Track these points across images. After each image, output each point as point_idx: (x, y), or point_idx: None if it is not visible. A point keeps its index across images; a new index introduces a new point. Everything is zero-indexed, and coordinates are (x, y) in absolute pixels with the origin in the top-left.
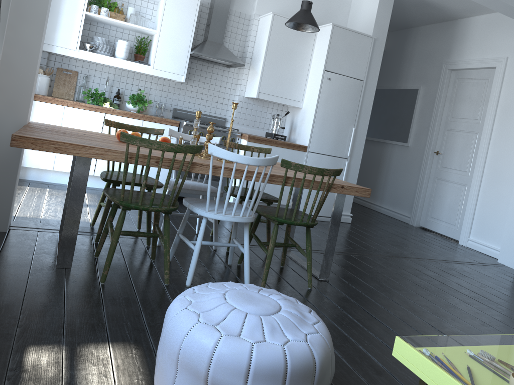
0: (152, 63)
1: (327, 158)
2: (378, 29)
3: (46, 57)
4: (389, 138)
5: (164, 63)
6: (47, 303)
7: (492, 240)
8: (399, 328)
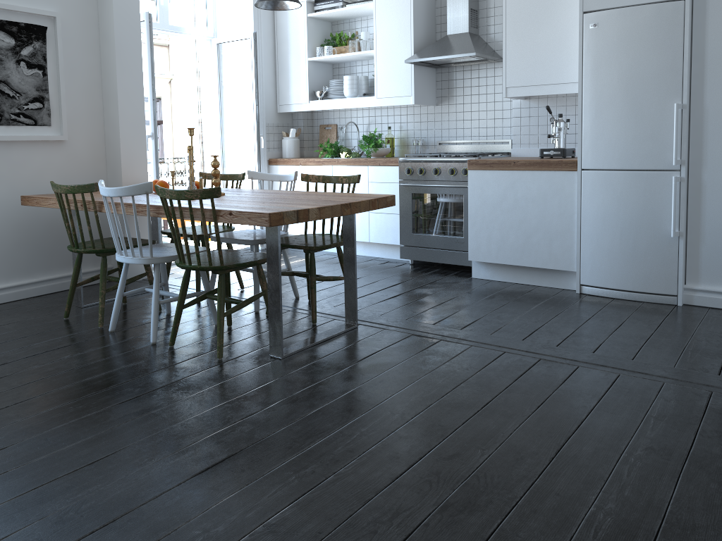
0: (375, 92)
1: (623, 175)
2: None
3: (302, 117)
4: None
5: (387, 87)
6: (1, 322)
7: None
8: (164, 415)
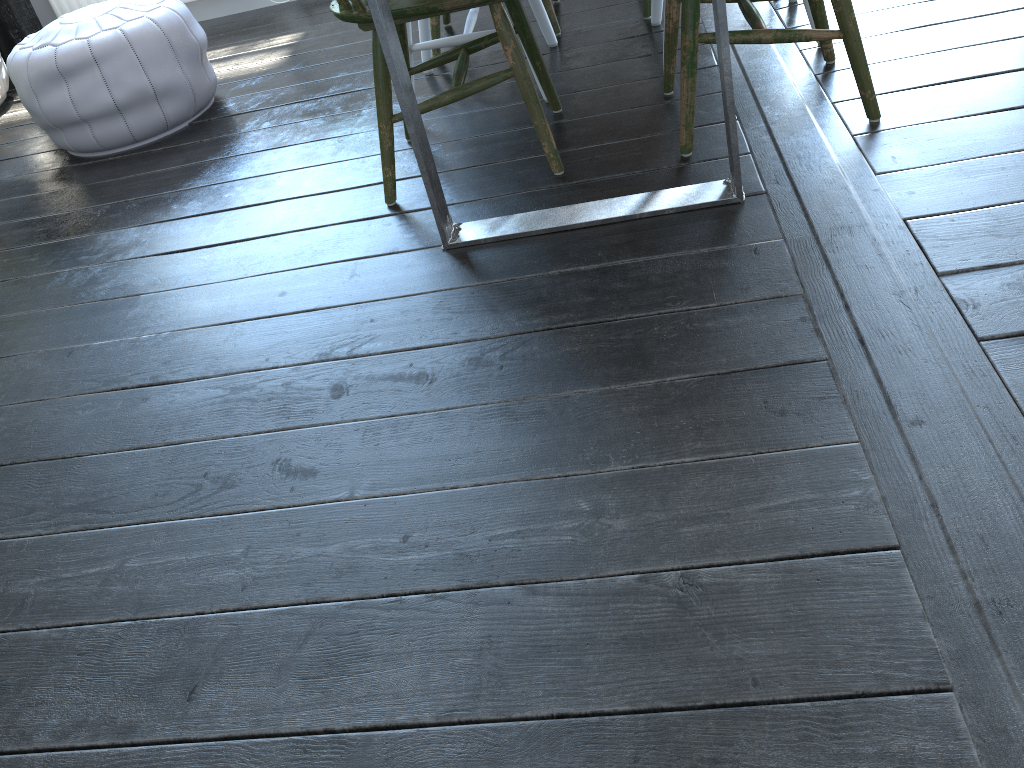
0: None
1: None
2: None
3: None
4: None
5: None
6: None
7: None
8: (134, 311)
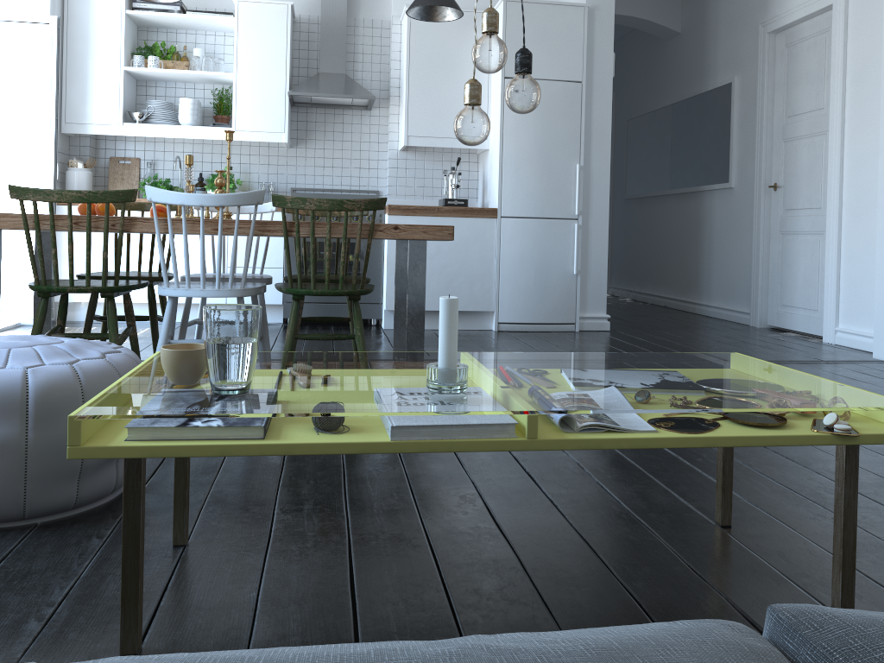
0: (233, 122)
1: (537, 222)
2: None
3: (88, 144)
4: (704, 181)
5: (251, 119)
6: None
7: (872, 322)
8: None
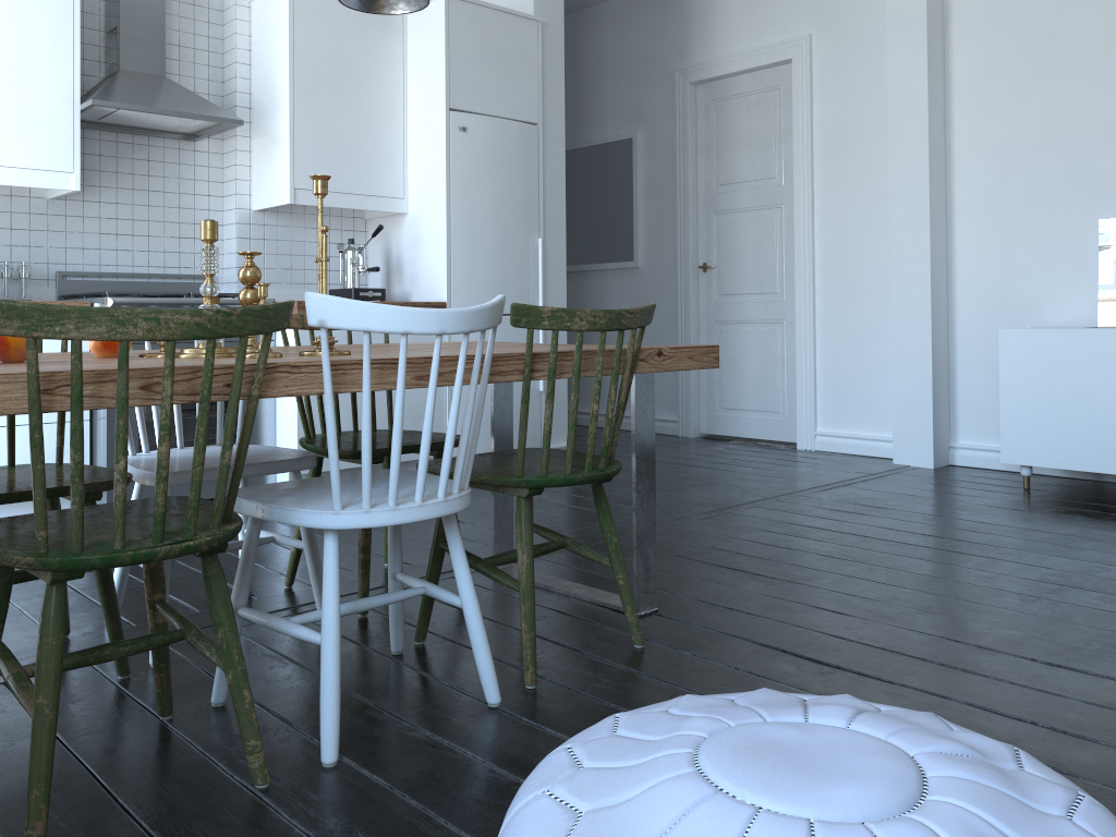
0: None
1: None
2: (543, 1)
3: None
4: (590, 258)
5: (6, 144)
6: None
7: (866, 422)
8: (909, 674)
